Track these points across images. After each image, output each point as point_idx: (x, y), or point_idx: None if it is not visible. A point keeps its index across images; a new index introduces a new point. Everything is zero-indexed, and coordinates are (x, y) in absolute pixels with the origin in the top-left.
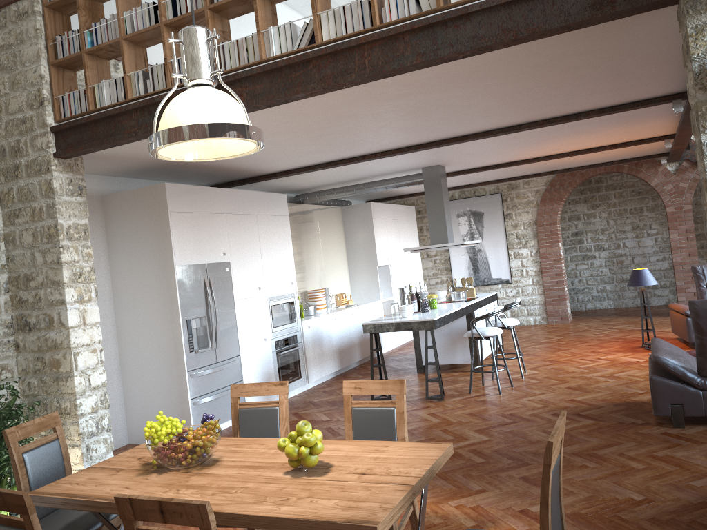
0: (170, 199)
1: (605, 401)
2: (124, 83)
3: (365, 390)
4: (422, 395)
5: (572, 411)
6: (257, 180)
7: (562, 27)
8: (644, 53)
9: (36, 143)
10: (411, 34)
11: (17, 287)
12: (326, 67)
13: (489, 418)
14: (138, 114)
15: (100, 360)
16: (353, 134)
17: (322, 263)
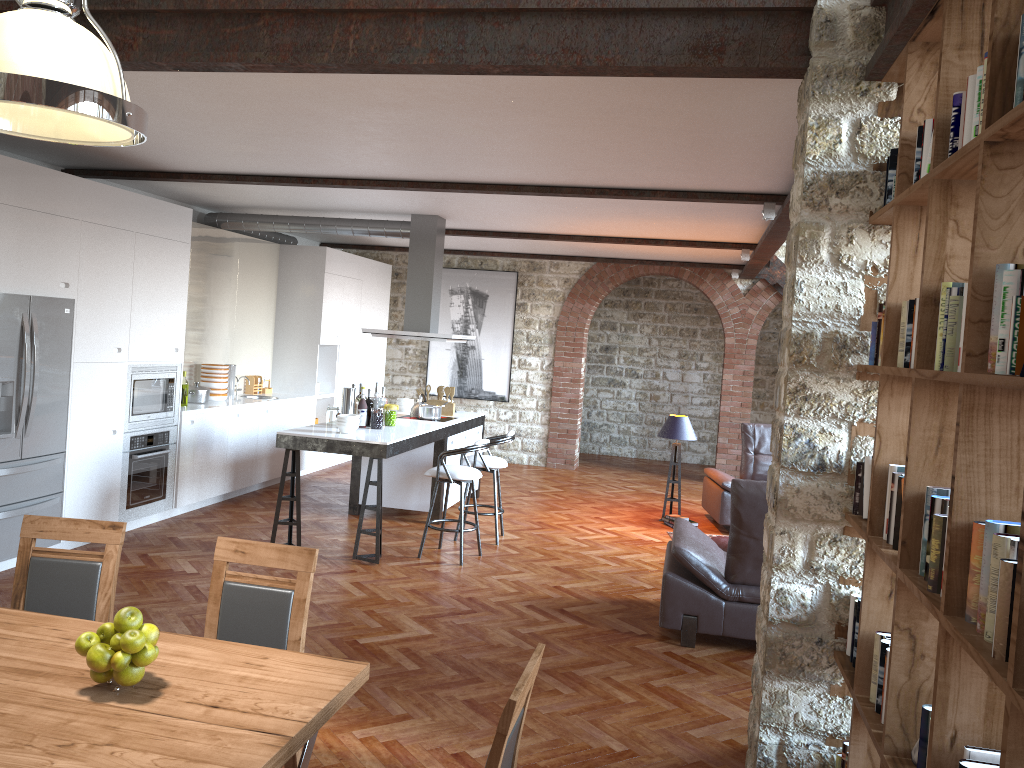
0: None
1: (600, 594)
2: None
3: (251, 557)
4: (348, 551)
5: (554, 604)
6: (147, 177)
7: (646, 69)
8: (744, 132)
9: None
10: (429, 16)
11: None
12: (286, 31)
13: (439, 601)
14: None
15: None
16: (315, 144)
17: (234, 325)
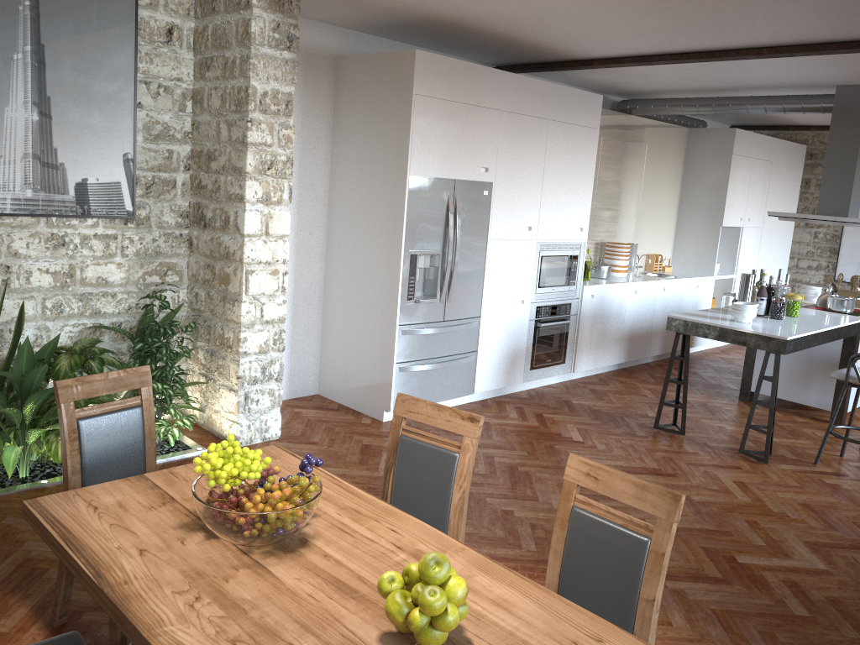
0: (419, 75)
1: None
2: None
3: (604, 486)
4: (734, 443)
5: None
6: (562, 67)
7: None
8: None
9: None
10: None
11: (198, 166)
12: None
13: (838, 526)
14: None
15: (281, 287)
16: (726, 6)
17: (639, 206)
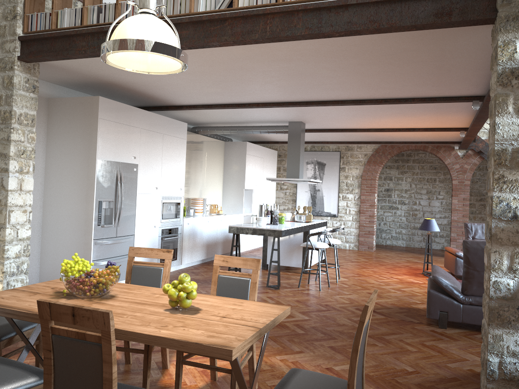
0: (101, 109)
1: (393, 305)
2: (82, 12)
3: (230, 263)
4: (263, 284)
5: None
6: (167, 109)
7: (412, 26)
8: (462, 59)
9: (6, 46)
10: (304, 12)
11: None
12: (238, 26)
13: (311, 305)
14: (89, 37)
15: (28, 219)
16: (246, 85)
17: (204, 180)
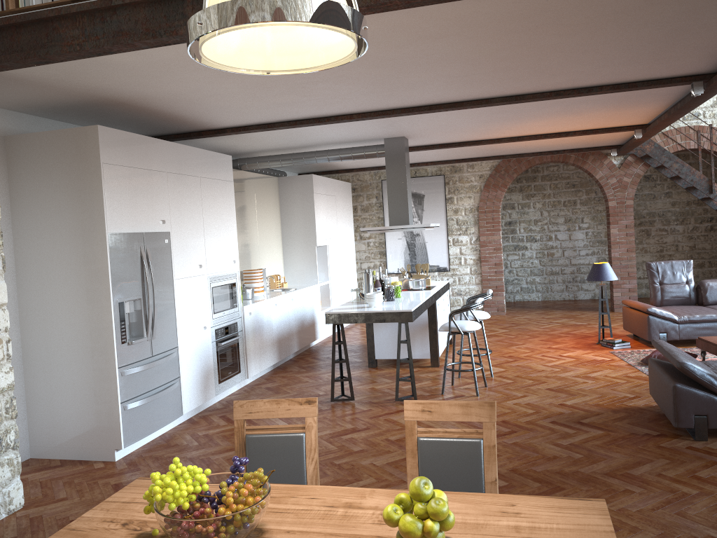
0: (103, 146)
1: (599, 406)
2: None
3: (438, 414)
4: (387, 396)
5: (570, 418)
6: (200, 135)
7: None
8: None
9: None
10: None
11: None
12: None
13: (482, 426)
14: (85, 20)
15: (6, 354)
16: (345, 86)
17: (258, 239)
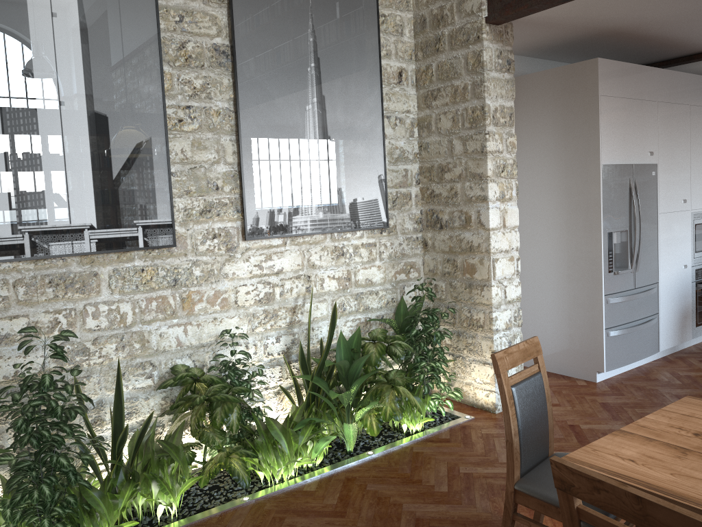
0: (601, 79)
1: None
2: None
3: None
4: None
5: None
6: (690, 60)
7: None
8: None
9: (465, 7)
10: None
11: (429, 179)
12: None
13: None
14: None
15: (516, 270)
16: None
17: None
